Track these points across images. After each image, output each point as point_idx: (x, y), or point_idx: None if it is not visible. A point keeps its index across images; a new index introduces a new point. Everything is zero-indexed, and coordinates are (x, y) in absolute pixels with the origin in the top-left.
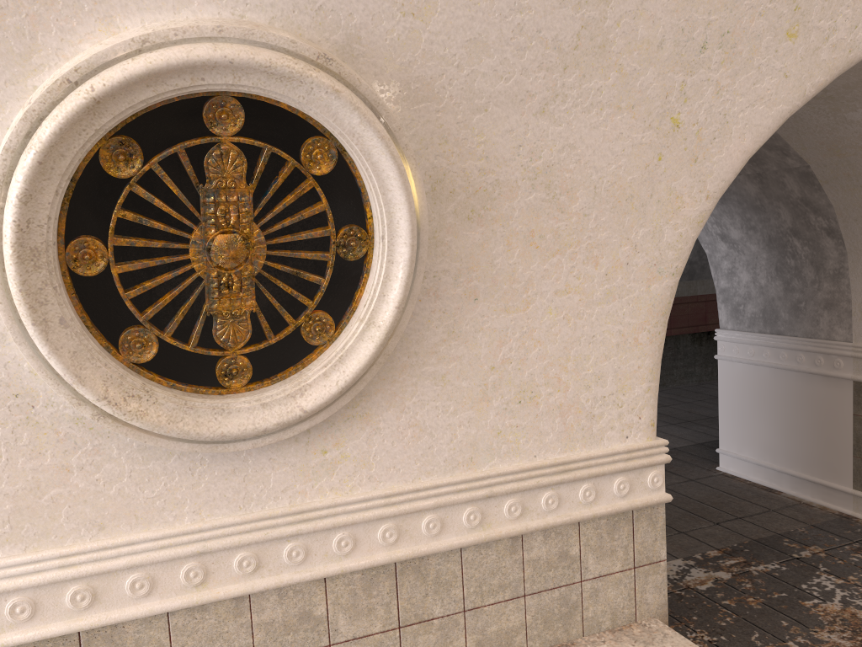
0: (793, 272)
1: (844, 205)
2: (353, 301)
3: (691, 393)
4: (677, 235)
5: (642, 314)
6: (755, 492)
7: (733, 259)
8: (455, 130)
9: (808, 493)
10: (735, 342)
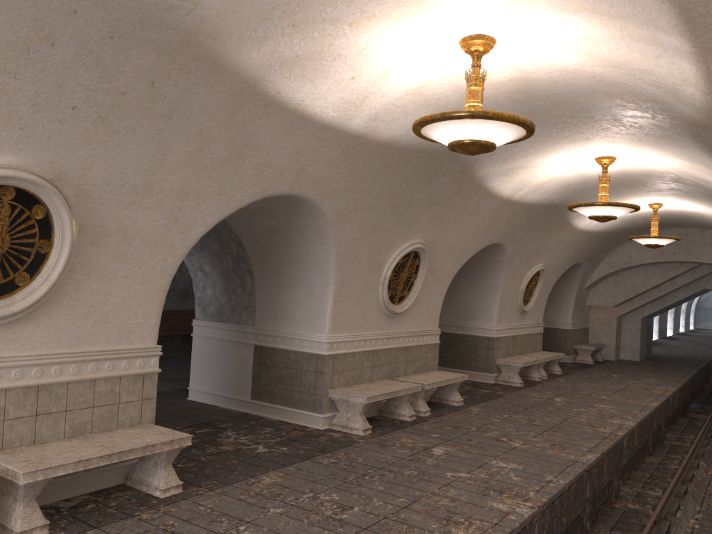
0: (232, 290)
1: (255, 260)
2: (39, 269)
3: (178, 367)
4: (173, 260)
5: (156, 291)
6: (205, 406)
7: (205, 281)
8: (93, 209)
9: (231, 405)
10: (202, 326)
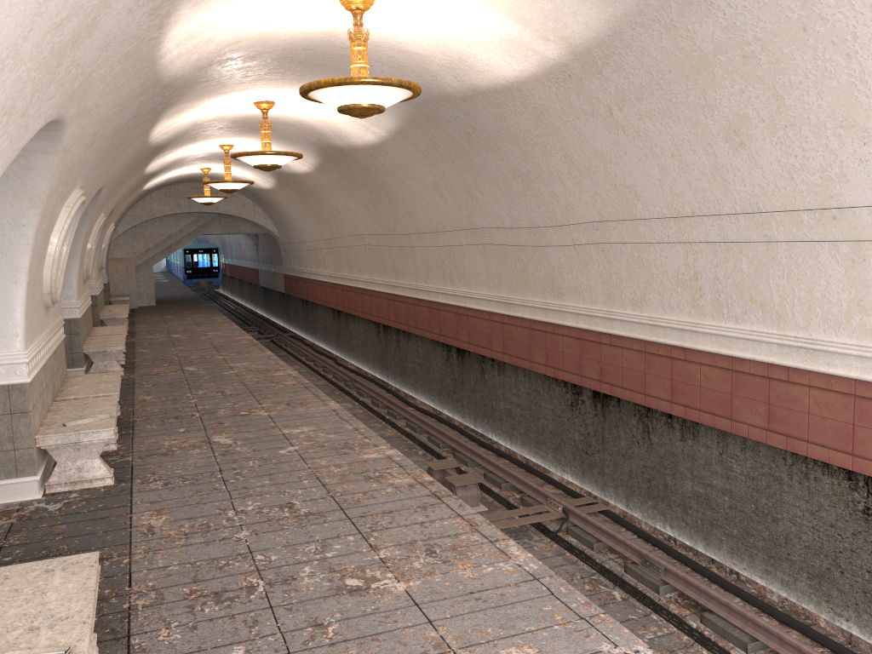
0: None
1: None
2: None
3: None
4: None
5: None
6: None
7: None
8: None
9: None
10: None
